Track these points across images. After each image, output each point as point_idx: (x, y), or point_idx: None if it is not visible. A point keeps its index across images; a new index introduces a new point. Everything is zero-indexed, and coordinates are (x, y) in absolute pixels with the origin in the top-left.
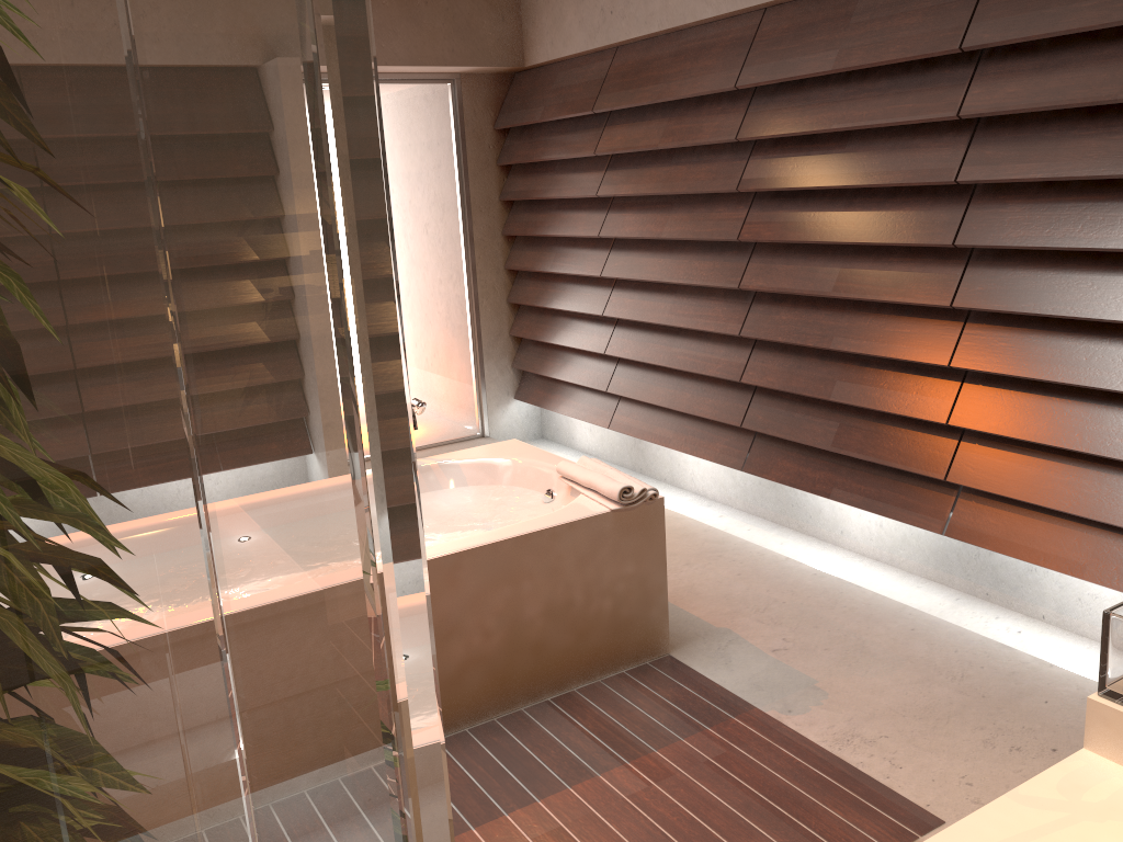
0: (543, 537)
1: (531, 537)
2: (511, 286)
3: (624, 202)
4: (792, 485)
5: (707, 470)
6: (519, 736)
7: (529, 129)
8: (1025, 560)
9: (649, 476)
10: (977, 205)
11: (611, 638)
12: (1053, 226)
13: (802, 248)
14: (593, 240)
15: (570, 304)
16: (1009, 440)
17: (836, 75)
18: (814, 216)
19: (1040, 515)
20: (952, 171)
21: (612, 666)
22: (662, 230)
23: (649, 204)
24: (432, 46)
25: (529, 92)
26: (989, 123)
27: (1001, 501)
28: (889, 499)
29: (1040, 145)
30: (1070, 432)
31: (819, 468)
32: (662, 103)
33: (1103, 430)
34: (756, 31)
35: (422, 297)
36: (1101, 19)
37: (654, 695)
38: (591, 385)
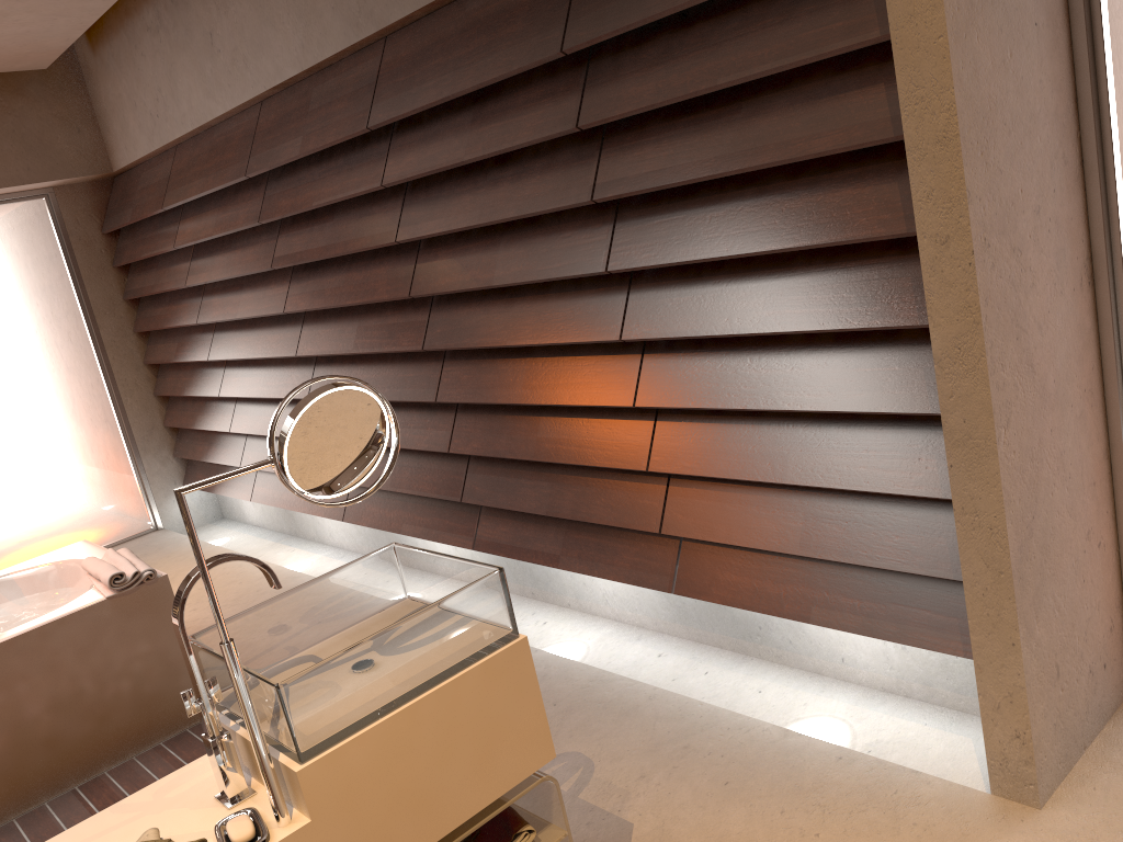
0: (30, 639)
1: (16, 641)
2: (156, 379)
3: (212, 288)
4: (376, 527)
5: (338, 524)
6: (28, 830)
7: (132, 230)
8: (524, 560)
9: (303, 538)
10: (422, 259)
11: (139, 715)
12: (463, 271)
13: (334, 312)
14: (202, 326)
15: (197, 389)
16: (497, 457)
17: (314, 156)
18: (329, 283)
19: (530, 518)
20: (394, 233)
21: (147, 740)
22: (237, 311)
23: (228, 287)
24: (4, 168)
25: (123, 195)
26: (413, 187)
27: (507, 511)
28: (439, 525)
29: (440, 203)
30: (520, 444)
31: (393, 507)
32: (215, 194)
33: (539, 438)
34: (257, 123)
35: (59, 407)
36: (438, 95)
37: (176, 760)
38: (230, 463)
